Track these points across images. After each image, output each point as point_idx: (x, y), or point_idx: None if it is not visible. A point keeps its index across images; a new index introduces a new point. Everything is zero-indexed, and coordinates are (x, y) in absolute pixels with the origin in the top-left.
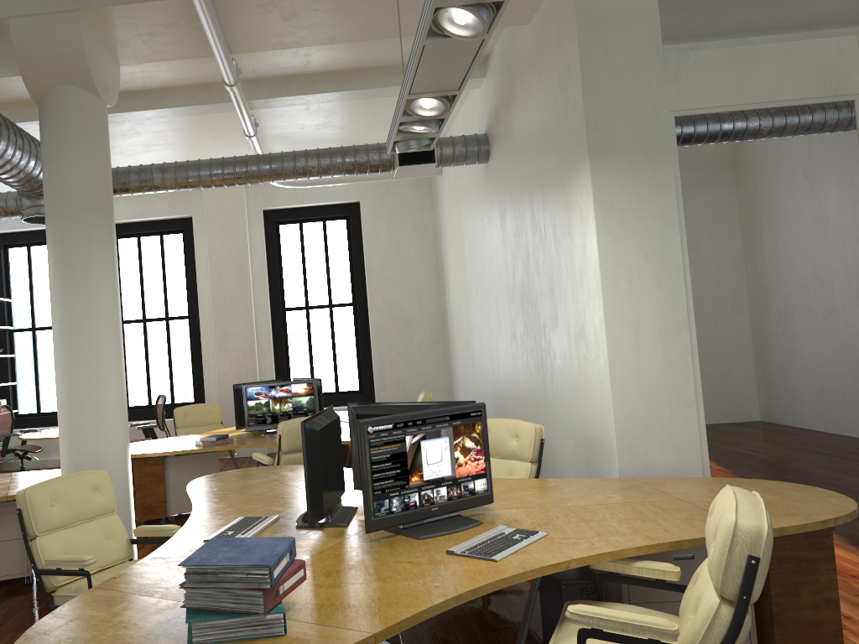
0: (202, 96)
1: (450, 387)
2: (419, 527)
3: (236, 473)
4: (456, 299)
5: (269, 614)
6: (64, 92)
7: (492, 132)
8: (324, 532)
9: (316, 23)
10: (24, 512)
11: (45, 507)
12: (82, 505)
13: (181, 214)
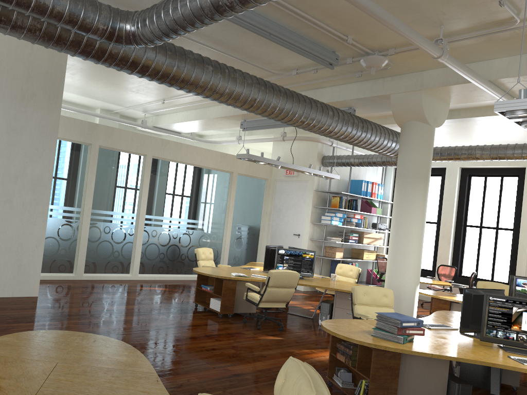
0: None
1: None
2: (513, 349)
3: None
4: None
5: (398, 335)
6: (411, 124)
7: None
8: (468, 337)
9: None
10: (352, 294)
11: (360, 295)
12: (377, 299)
13: (517, 165)
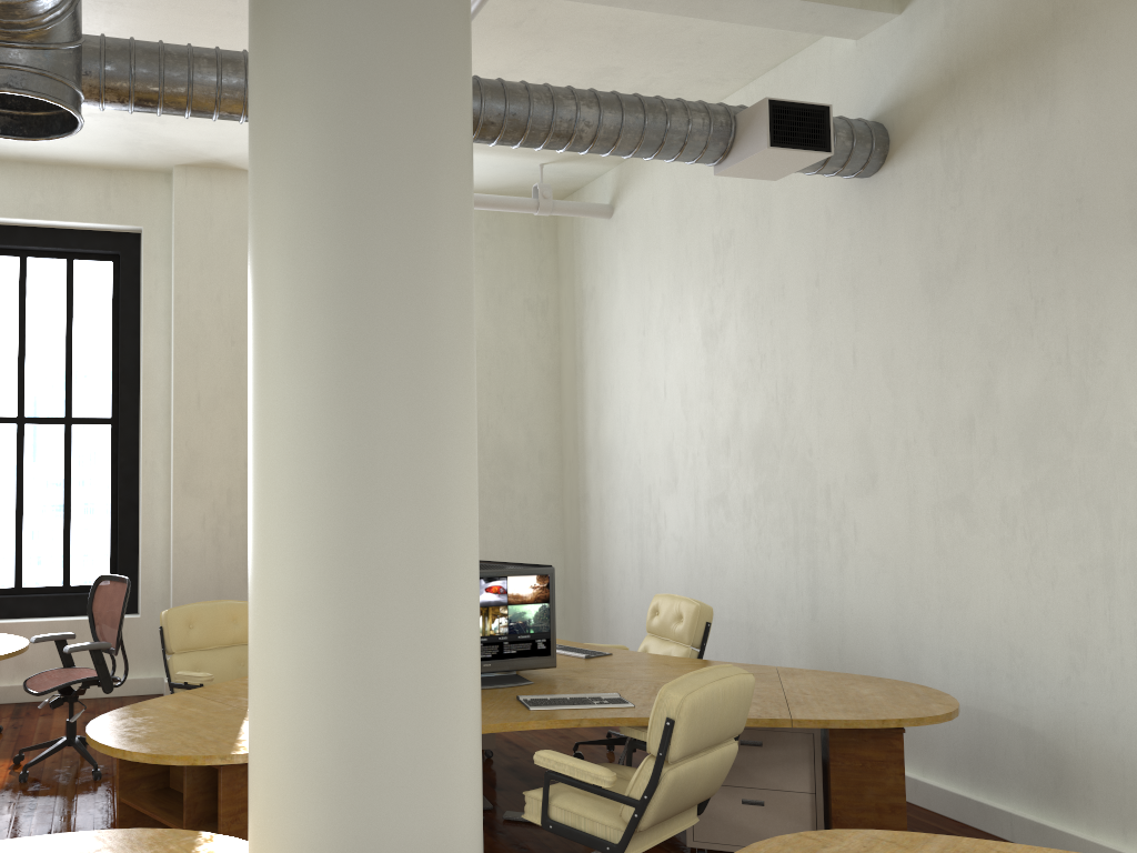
0: None
1: (569, 578)
2: None
3: None
4: (638, 430)
5: None
6: None
7: (917, 116)
8: None
9: None
10: None
11: None
12: None
13: (121, 223)
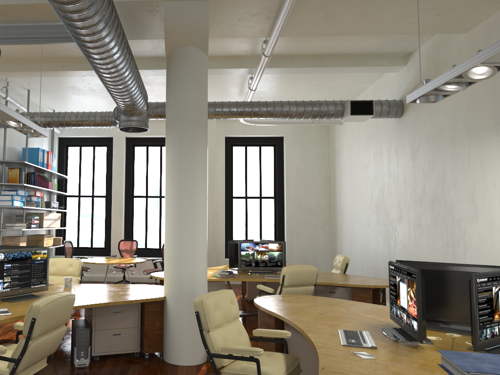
0: (229, 63)
1: (332, 253)
2: (497, 349)
3: (277, 297)
4: (349, 200)
5: None
6: (188, 50)
7: None
8: (423, 346)
9: (342, 21)
10: (201, 314)
11: (214, 312)
12: (228, 312)
13: None
